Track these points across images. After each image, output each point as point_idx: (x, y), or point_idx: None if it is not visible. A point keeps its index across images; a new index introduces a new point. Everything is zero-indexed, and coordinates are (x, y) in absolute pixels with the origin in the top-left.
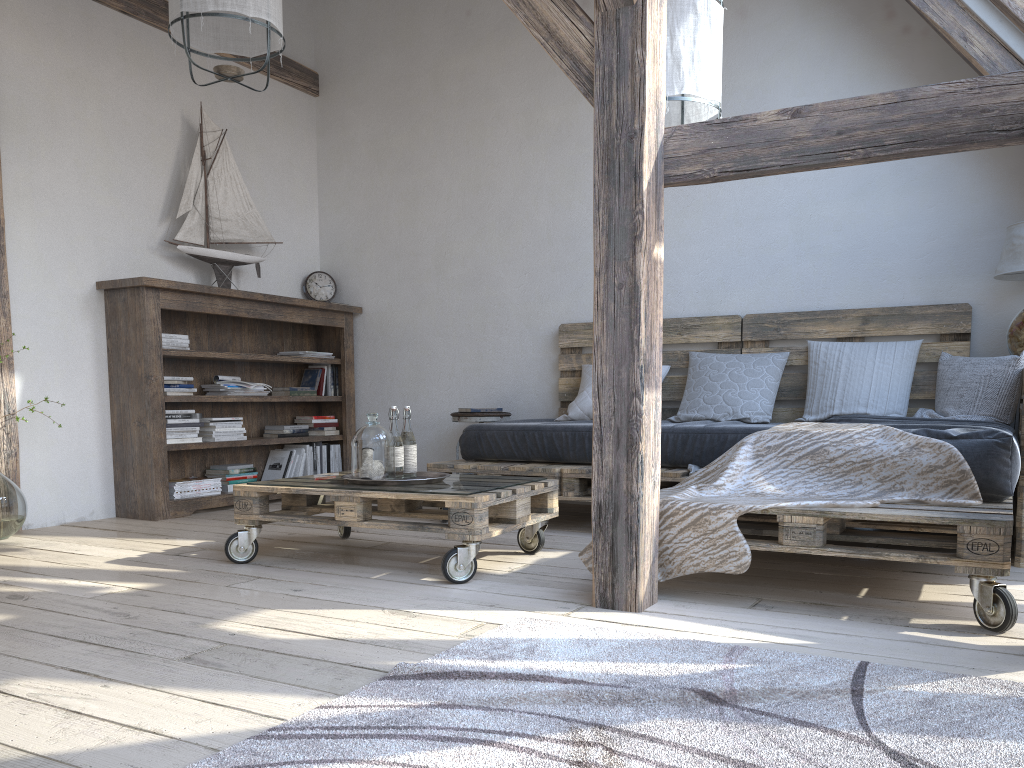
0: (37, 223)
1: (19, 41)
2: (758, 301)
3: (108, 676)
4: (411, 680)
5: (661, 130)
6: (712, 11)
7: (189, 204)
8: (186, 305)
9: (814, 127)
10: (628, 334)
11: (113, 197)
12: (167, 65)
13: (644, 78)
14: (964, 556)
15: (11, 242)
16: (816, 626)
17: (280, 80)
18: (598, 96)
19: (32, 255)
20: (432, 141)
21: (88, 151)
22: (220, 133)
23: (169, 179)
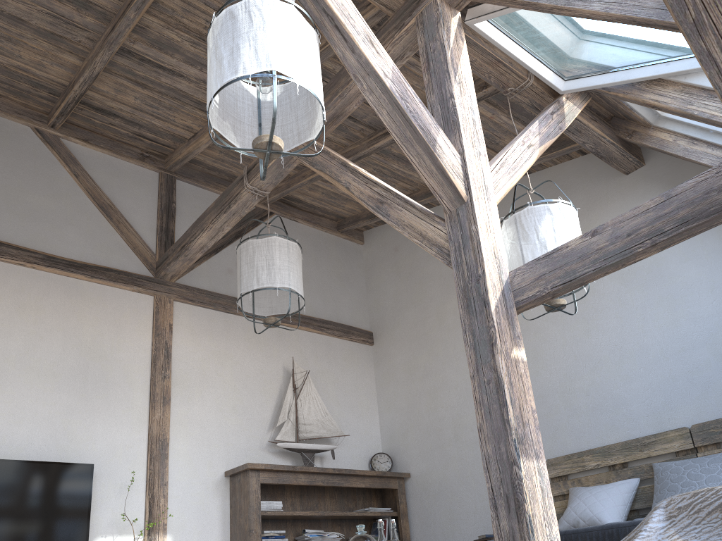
0: (189, 438)
1: (187, 340)
2: (700, 413)
3: None
4: None
5: (505, 272)
6: (564, 210)
7: (285, 417)
8: (278, 479)
9: (609, 237)
10: (500, 416)
11: (238, 418)
12: (274, 340)
13: (479, 241)
14: None
15: (172, 451)
16: None
17: (347, 339)
18: (454, 262)
19: (185, 458)
20: (441, 354)
21: (224, 393)
22: (305, 372)
23: (274, 404)
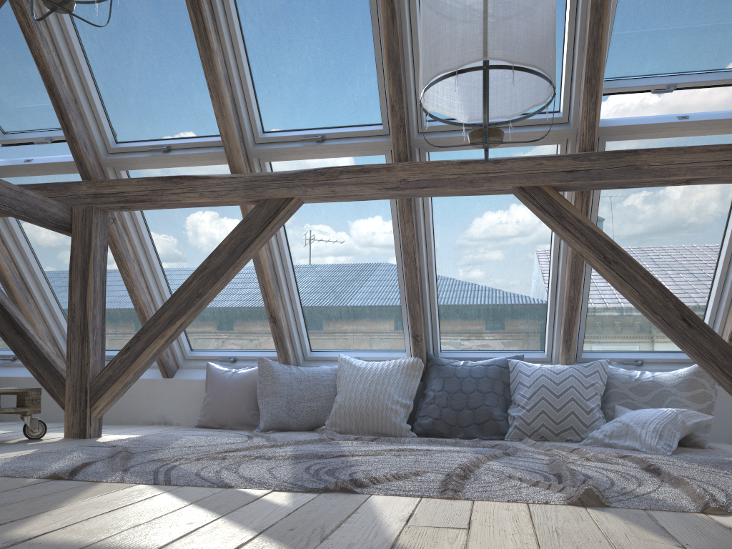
0: None
1: None
2: None
3: (19, 518)
4: (78, 475)
5: None
6: None
7: None
8: None
9: None
10: None
11: None
12: None
13: None
14: (30, 406)
15: None
16: (5, 448)
17: None
18: None
19: None
20: None
21: None
22: None
23: None
